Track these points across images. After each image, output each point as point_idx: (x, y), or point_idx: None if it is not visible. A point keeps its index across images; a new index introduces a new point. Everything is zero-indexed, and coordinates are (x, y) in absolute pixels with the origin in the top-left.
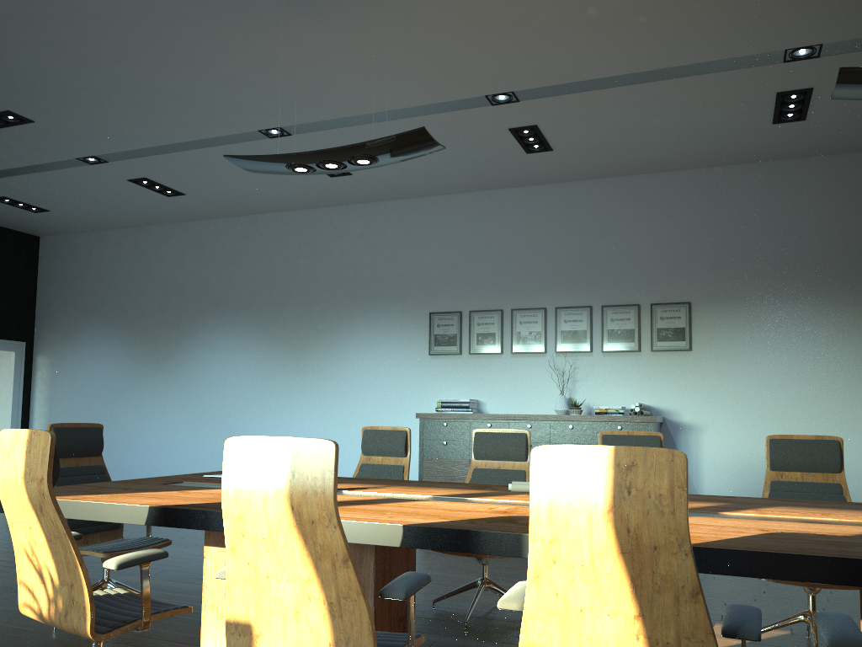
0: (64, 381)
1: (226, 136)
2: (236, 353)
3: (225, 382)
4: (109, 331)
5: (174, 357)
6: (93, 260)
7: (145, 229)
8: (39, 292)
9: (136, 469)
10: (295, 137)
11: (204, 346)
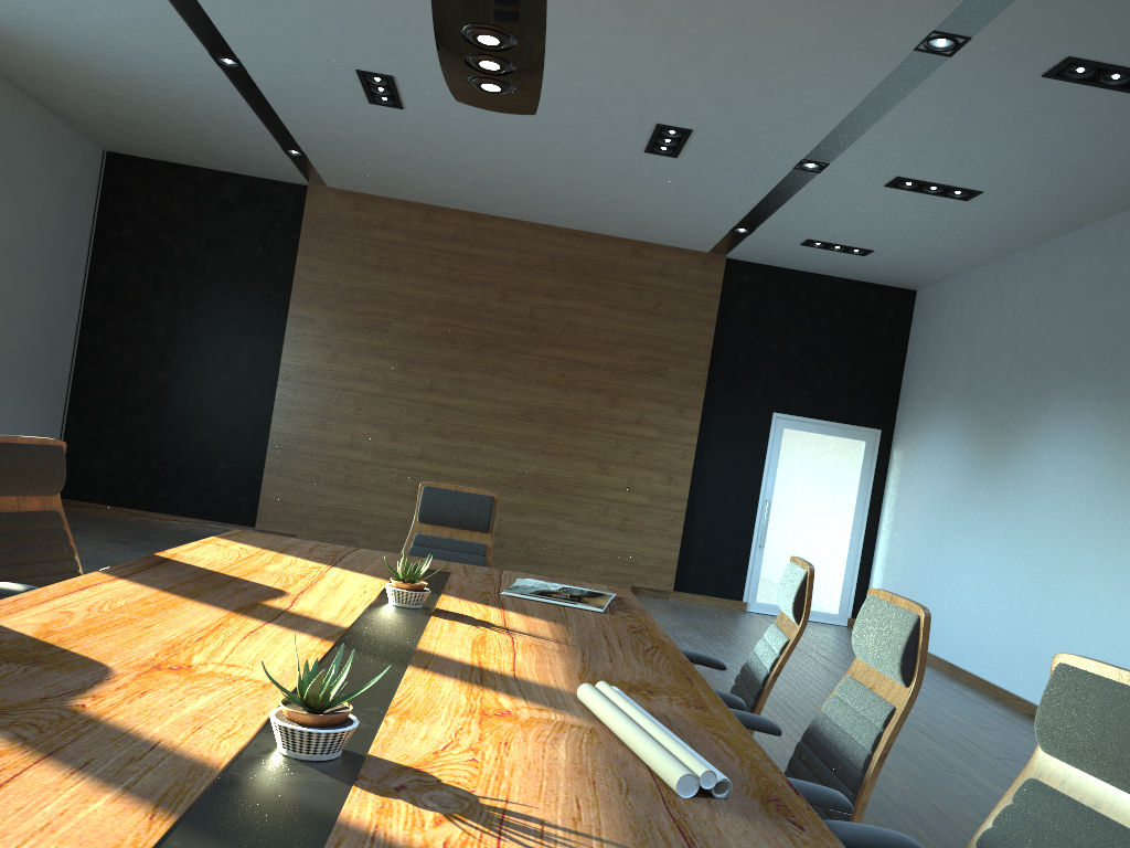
0: (908, 483)
1: (890, 76)
2: (1076, 452)
3: (1057, 500)
4: (954, 416)
5: (1008, 456)
6: (953, 316)
7: (1006, 261)
8: (905, 365)
9: (950, 620)
10: (982, 40)
11: (1042, 440)
